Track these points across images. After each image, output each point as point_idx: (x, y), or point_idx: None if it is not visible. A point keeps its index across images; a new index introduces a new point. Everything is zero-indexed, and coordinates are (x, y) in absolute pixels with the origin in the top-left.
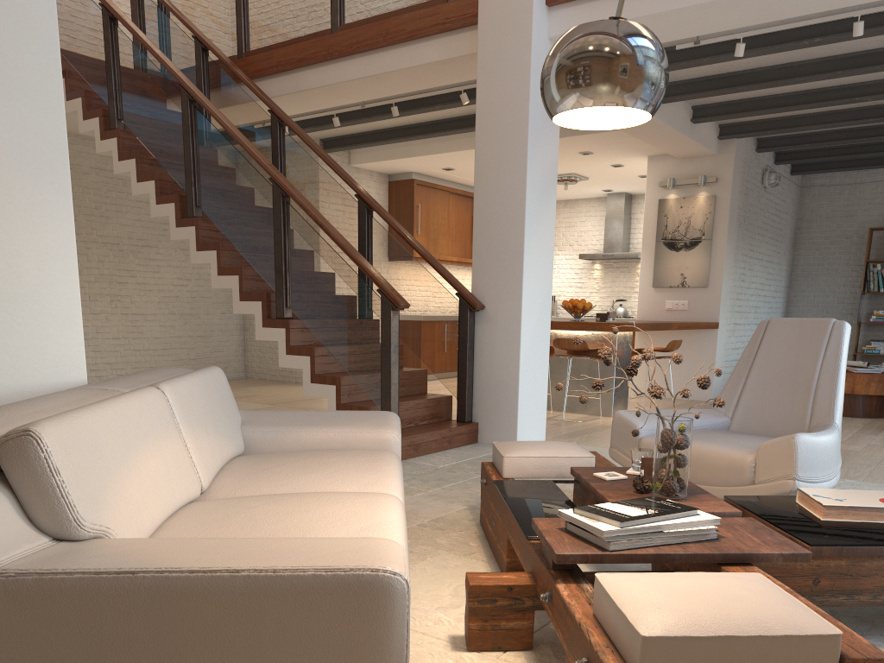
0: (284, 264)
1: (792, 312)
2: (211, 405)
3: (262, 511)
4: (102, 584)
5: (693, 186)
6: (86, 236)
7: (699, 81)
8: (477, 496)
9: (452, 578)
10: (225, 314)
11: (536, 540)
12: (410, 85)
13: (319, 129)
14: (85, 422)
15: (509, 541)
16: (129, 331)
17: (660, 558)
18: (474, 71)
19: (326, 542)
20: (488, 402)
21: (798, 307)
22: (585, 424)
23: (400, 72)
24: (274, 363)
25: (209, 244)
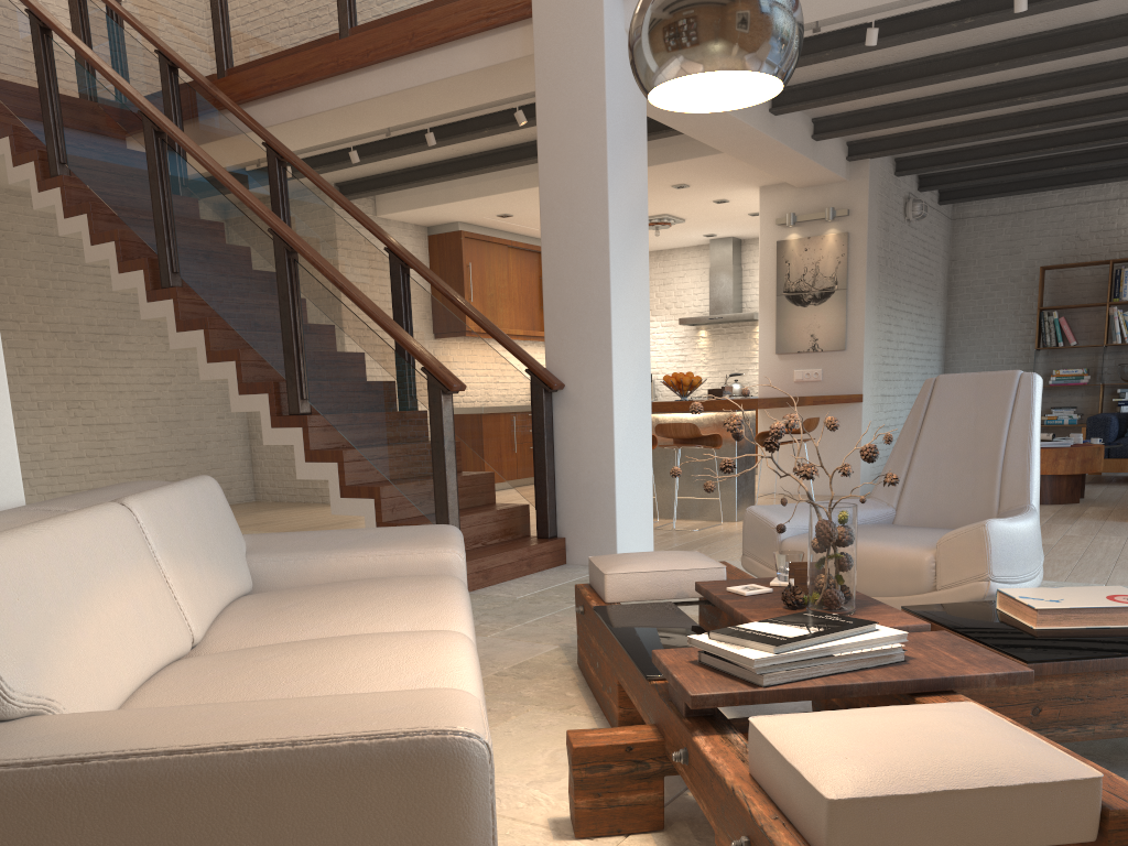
0: (295, 342)
1: None
2: (202, 527)
3: (277, 664)
4: (36, 781)
5: (819, 223)
6: (30, 325)
7: (820, 84)
8: (572, 632)
9: (547, 742)
10: (224, 419)
11: (659, 681)
12: (448, 103)
13: (333, 168)
14: (9, 550)
15: (621, 686)
16: (95, 448)
17: (833, 692)
18: (531, 80)
19: (369, 699)
20: (576, 510)
21: (958, 372)
22: (703, 532)
23: (435, 86)
24: (292, 479)
25: (193, 322)
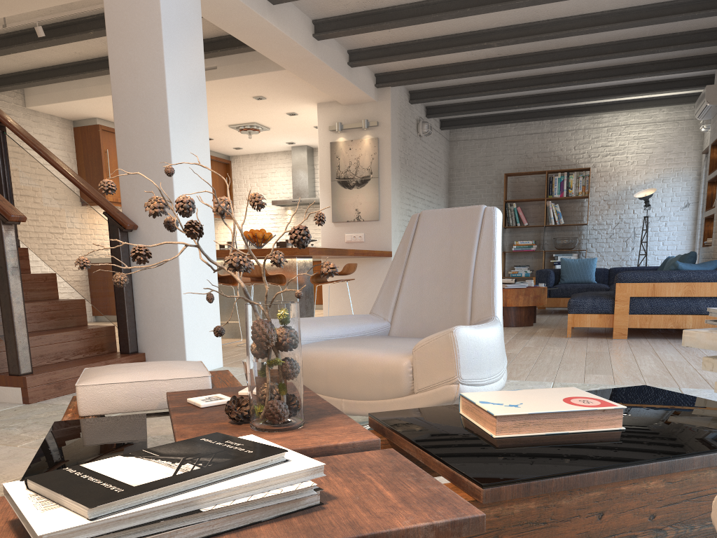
0: None
1: None
2: None
3: None
4: None
5: (359, 130)
6: None
7: (348, 18)
8: None
9: None
10: None
11: None
12: None
13: None
14: None
15: None
16: None
17: None
18: None
19: None
20: (153, 330)
21: None
22: None
23: None
24: None
25: None
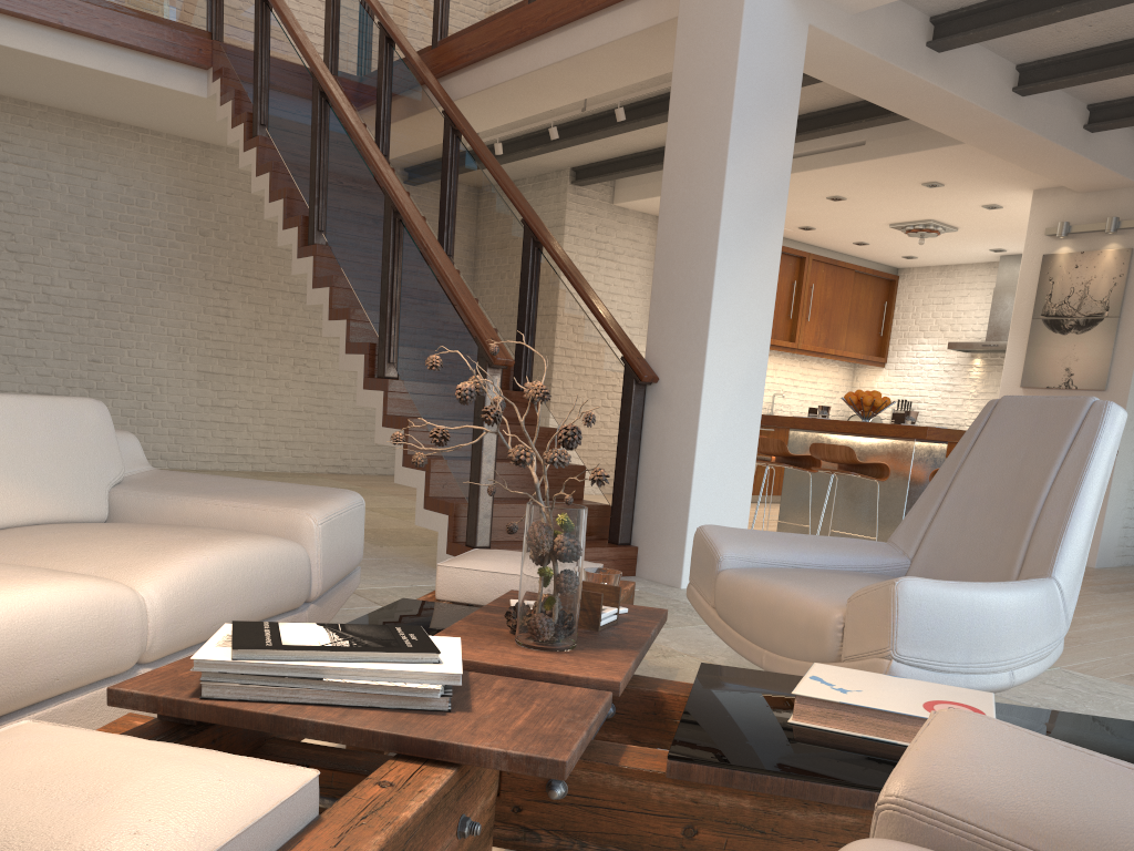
0: (390, 304)
1: None
2: (16, 441)
3: None
4: None
5: (1099, 235)
6: (271, 284)
7: (1079, 57)
8: None
9: None
10: None
11: None
12: (627, 73)
13: (550, 148)
14: None
15: None
16: (313, 404)
17: (281, 726)
18: None
19: None
20: (651, 518)
21: None
22: None
23: (603, 51)
24: None
25: (323, 279)
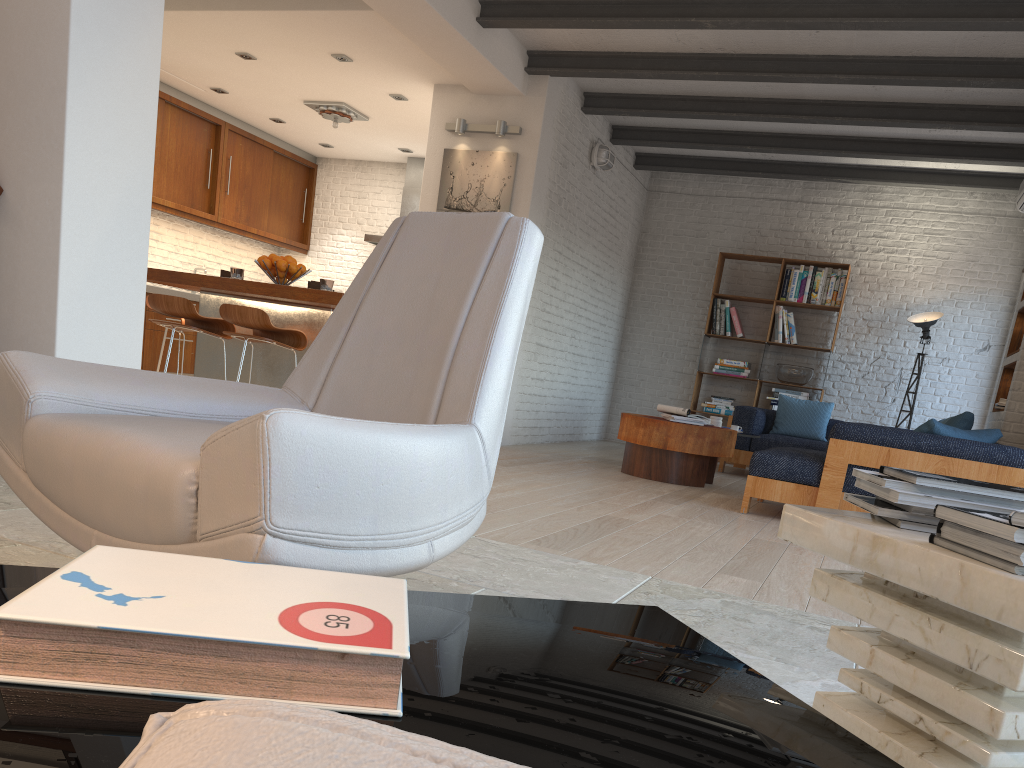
0: None
1: (628, 350)
2: None
3: None
4: None
5: (491, 137)
6: None
7: None
8: None
9: None
10: None
11: None
12: None
13: None
14: None
15: None
16: None
17: None
18: None
19: None
20: None
21: (634, 345)
22: None
23: None
24: None
25: None
